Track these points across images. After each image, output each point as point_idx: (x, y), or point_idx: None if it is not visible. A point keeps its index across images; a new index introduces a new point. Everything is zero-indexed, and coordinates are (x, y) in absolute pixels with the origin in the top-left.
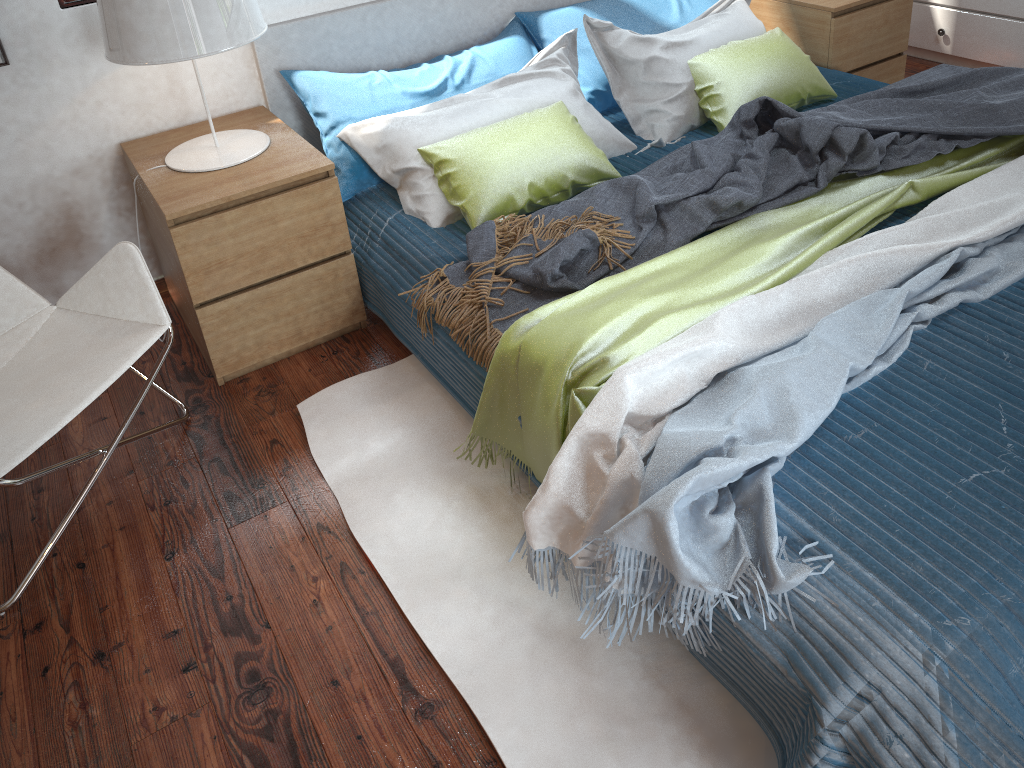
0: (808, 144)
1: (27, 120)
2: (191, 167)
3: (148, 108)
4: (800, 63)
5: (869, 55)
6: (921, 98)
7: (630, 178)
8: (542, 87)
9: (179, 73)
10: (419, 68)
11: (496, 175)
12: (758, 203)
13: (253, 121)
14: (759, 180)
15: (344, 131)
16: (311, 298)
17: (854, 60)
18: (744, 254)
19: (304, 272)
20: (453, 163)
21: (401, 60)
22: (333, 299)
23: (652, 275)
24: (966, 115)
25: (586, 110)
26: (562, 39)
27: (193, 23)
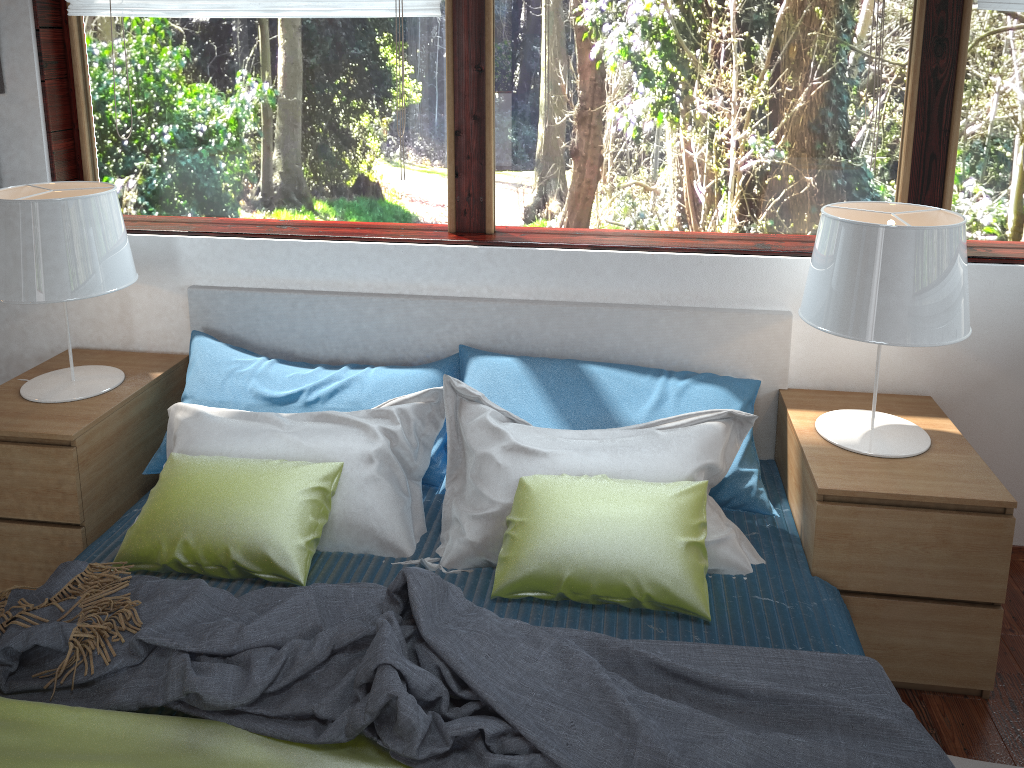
0: (358, 667)
1: (15, 307)
2: (26, 390)
3: (101, 326)
4: (654, 545)
5: (904, 581)
6: (693, 693)
7: (195, 590)
8: (338, 438)
9: (130, 305)
10: (306, 370)
11: (162, 515)
12: (247, 710)
13: (149, 367)
14: (269, 679)
15: (171, 406)
16: (37, 553)
17: (867, 578)
18: (92, 767)
19: (33, 525)
20: (158, 482)
21: (328, 355)
22: (58, 564)
23: (7, 723)
24: (641, 764)
25: (365, 484)
26: (426, 393)
27: (11, 273)
